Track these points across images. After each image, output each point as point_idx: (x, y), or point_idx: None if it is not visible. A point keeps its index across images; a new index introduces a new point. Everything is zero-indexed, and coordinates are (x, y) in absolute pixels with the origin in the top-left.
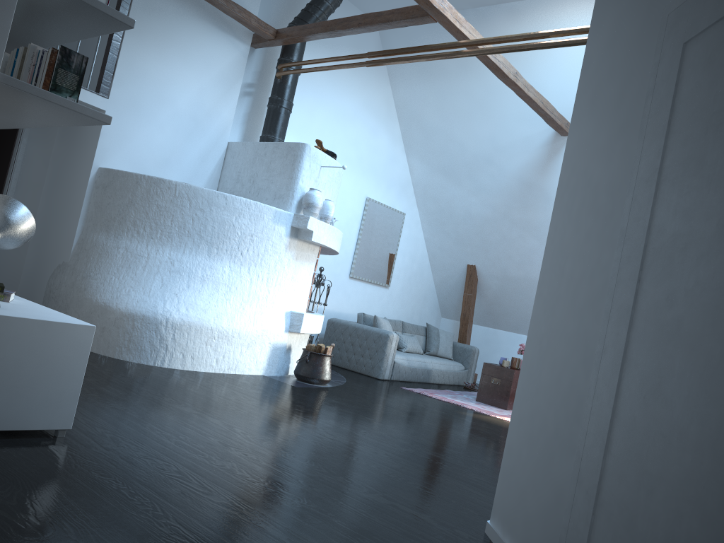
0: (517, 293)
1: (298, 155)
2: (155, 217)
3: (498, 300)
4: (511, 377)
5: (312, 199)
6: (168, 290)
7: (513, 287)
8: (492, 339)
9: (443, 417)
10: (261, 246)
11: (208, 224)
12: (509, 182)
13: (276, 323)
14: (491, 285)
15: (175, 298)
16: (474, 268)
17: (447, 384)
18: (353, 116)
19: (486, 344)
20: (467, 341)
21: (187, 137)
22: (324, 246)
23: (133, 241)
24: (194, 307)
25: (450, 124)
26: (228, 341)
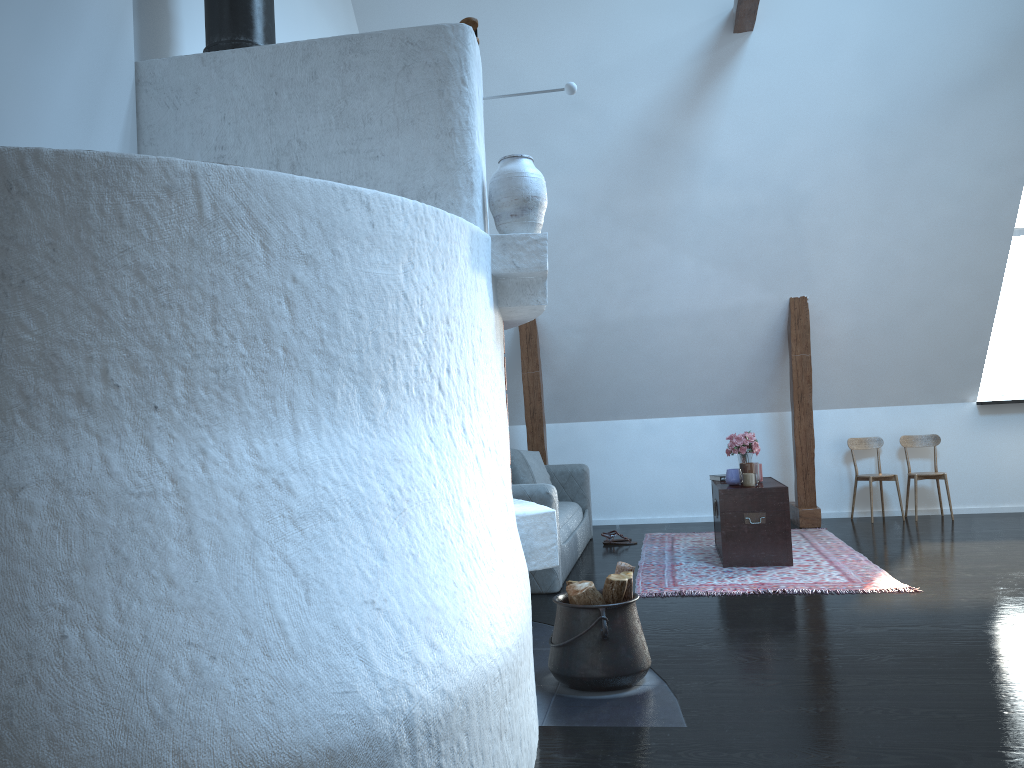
0: (618, 350)
1: (453, 63)
2: (143, 320)
3: (580, 370)
4: (785, 501)
5: (533, 186)
6: (338, 597)
7: (612, 340)
8: (569, 442)
9: (935, 645)
10: (466, 349)
11: (342, 307)
12: (617, 141)
13: (525, 564)
14: (567, 346)
15: (380, 620)
16: (533, 322)
17: (584, 548)
18: (307, 21)
19: (561, 454)
20: (547, 457)
21: (32, 35)
22: (520, 318)
23: (77, 441)
24: (439, 624)
25: (489, 34)
26: (519, 686)
